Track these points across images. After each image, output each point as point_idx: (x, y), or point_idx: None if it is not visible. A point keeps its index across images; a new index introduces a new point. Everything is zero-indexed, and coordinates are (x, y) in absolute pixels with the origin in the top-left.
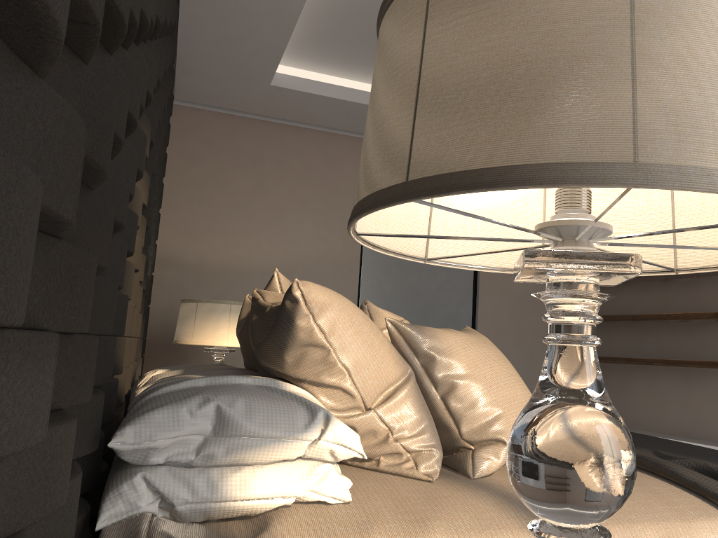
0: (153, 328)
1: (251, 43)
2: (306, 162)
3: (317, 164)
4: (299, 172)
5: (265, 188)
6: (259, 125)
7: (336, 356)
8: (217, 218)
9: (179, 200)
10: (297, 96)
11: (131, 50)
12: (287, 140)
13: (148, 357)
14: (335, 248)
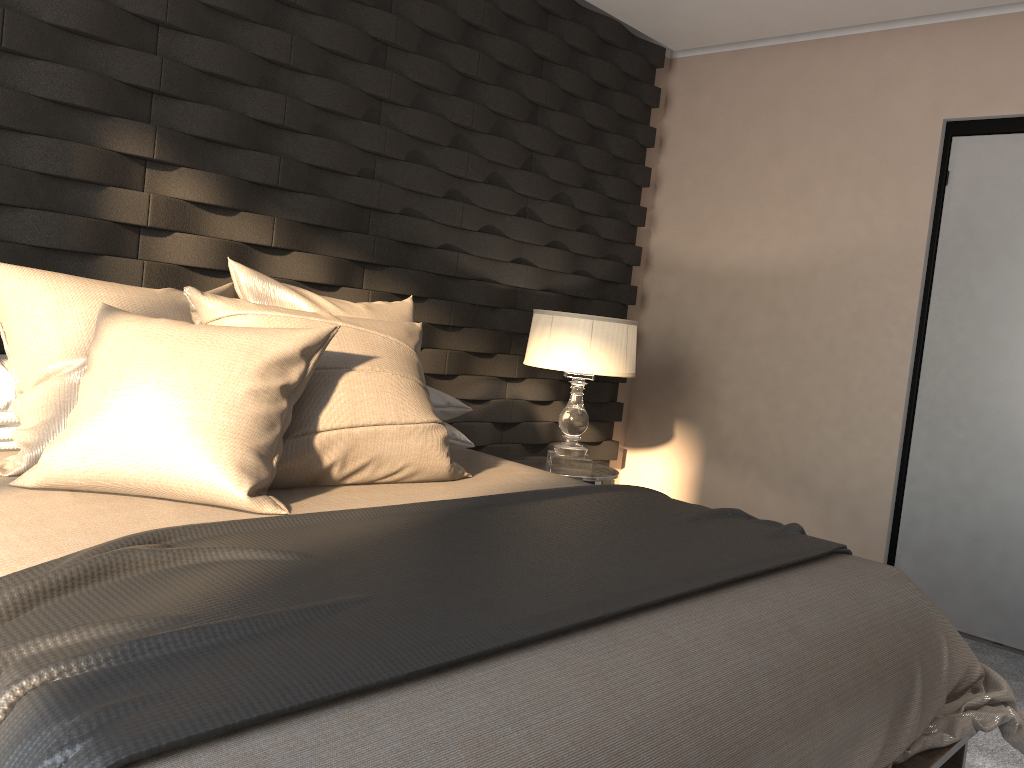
0: (653, 353)
1: None
2: (845, 94)
3: (863, 92)
4: (833, 113)
5: (784, 148)
6: (782, 52)
7: (4, 338)
8: (723, 205)
9: (684, 186)
10: None
11: None
12: (819, 65)
13: (647, 388)
14: (883, 230)
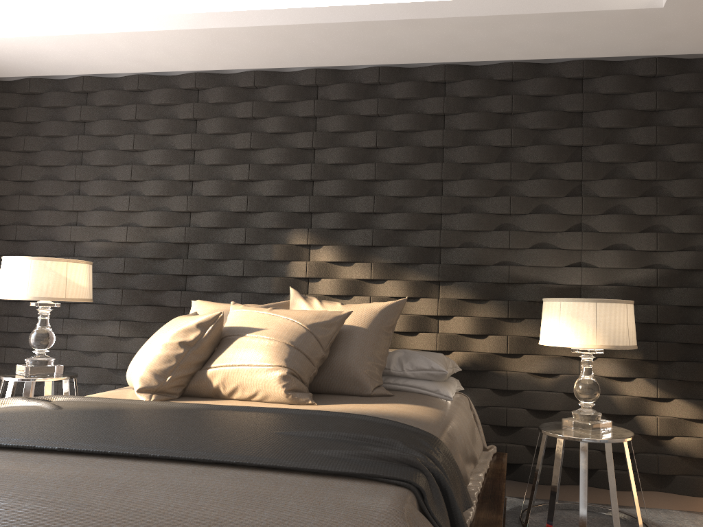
0: None
1: (555, 29)
2: None
3: None
4: None
5: None
6: None
7: None
8: None
9: None
10: None
11: (227, 232)
12: None
13: None
14: None
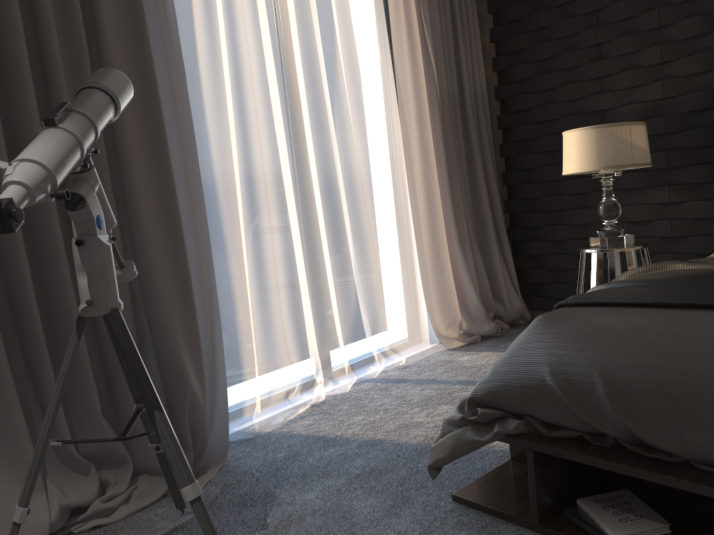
0: None
1: None
2: None
3: None
4: None
5: None
6: None
7: None
8: None
9: None
10: None
11: None
12: None
13: None
14: None
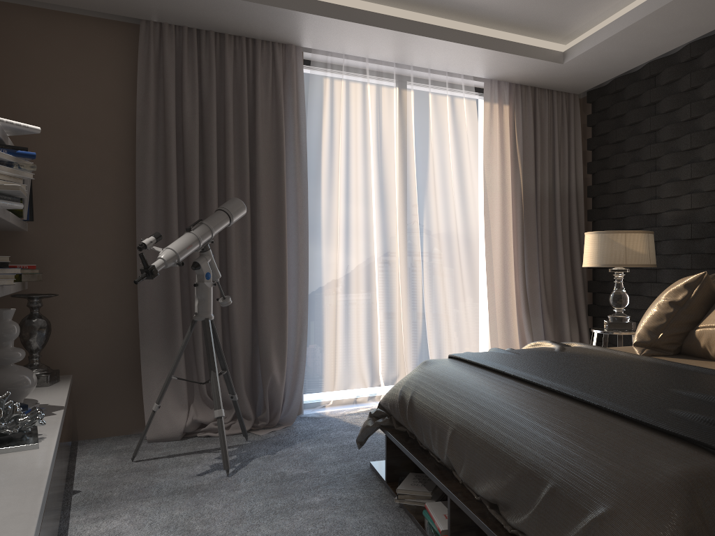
0: None
1: None
2: None
3: None
4: None
5: None
6: None
7: None
8: None
9: None
10: None
11: None
12: None
13: None
14: None
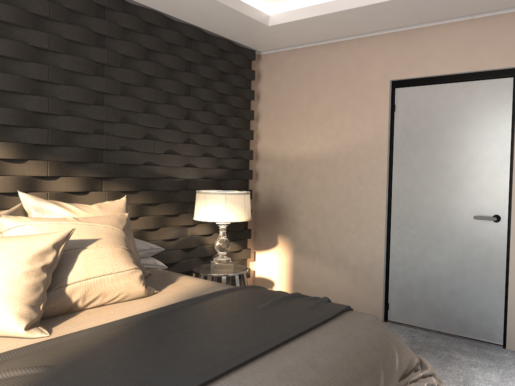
0: (264, 202)
1: (211, 10)
2: (344, 69)
3: (352, 68)
4: (339, 79)
5: (317, 97)
6: (312, 50)
7: None
8: (291, 126)
9: (271, 118)
10: (293, 25)
11: None
12: (330, 55)
13: (263, 220)
14: (367, 135)
